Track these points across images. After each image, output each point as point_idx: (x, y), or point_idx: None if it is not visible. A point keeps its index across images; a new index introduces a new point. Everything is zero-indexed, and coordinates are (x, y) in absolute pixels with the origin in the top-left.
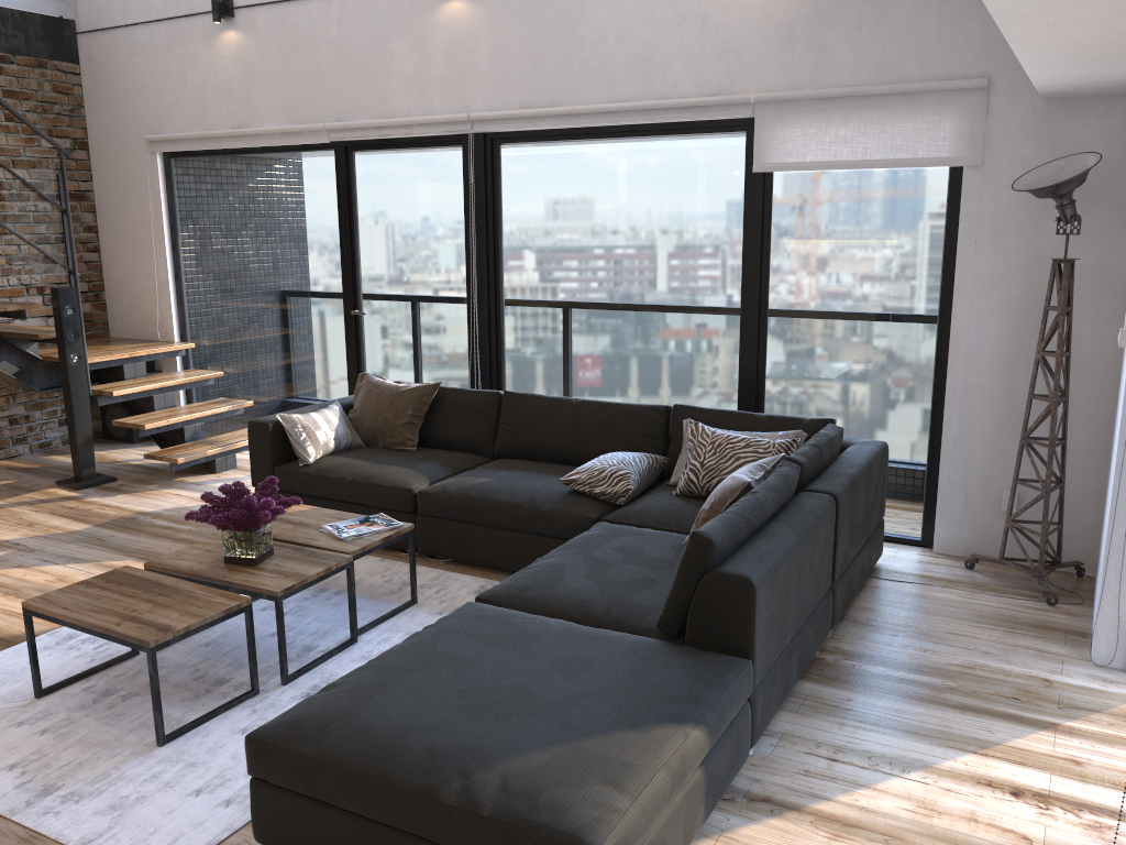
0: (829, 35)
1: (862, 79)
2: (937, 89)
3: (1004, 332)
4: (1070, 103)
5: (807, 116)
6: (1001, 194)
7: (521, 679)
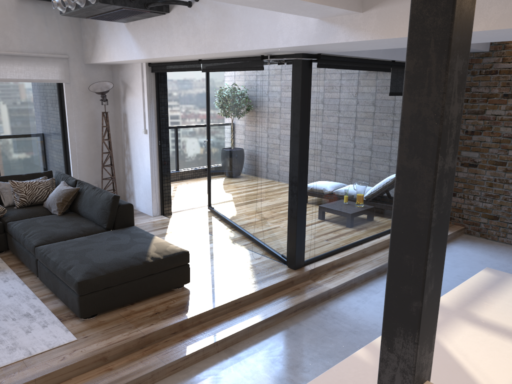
0: (8, 32)
1: (24, 50)
2: (53, 57)
3: (85, 135)
4: (91, 65)
5: (5, 61)
6: (77, 92)
7: (112, 244)
